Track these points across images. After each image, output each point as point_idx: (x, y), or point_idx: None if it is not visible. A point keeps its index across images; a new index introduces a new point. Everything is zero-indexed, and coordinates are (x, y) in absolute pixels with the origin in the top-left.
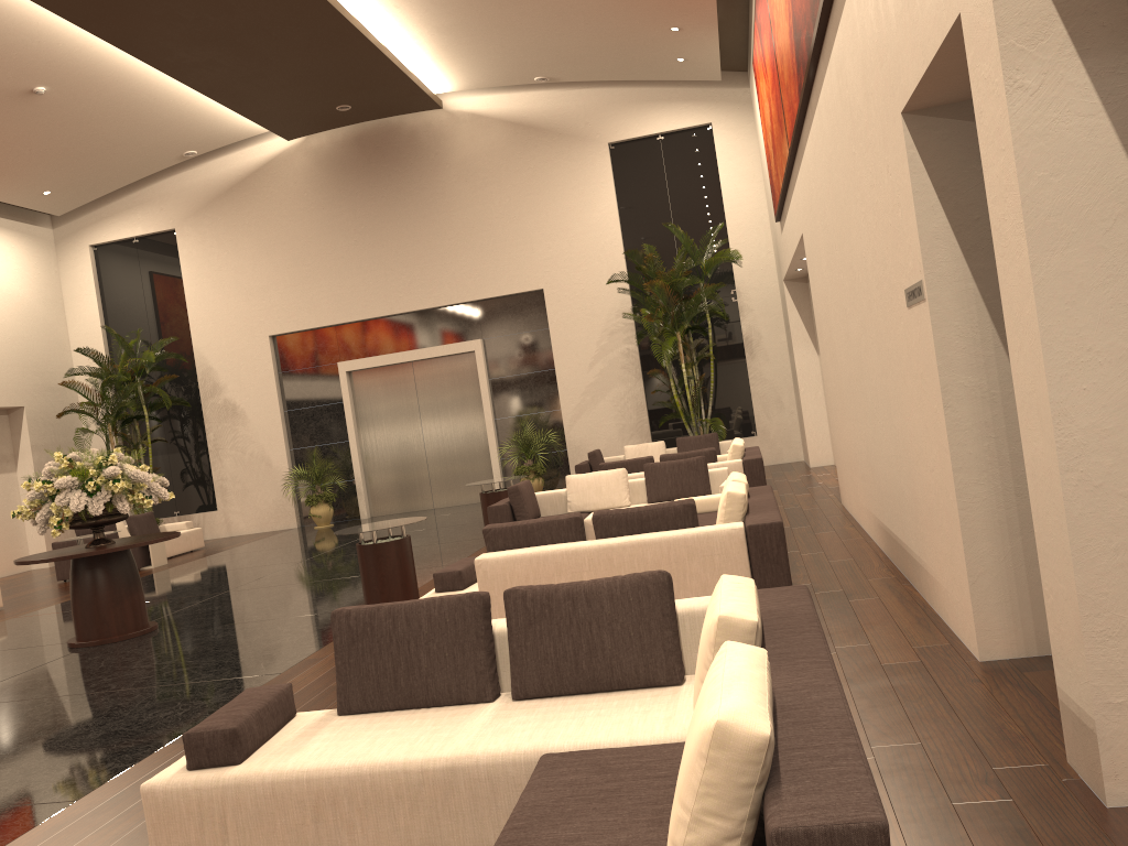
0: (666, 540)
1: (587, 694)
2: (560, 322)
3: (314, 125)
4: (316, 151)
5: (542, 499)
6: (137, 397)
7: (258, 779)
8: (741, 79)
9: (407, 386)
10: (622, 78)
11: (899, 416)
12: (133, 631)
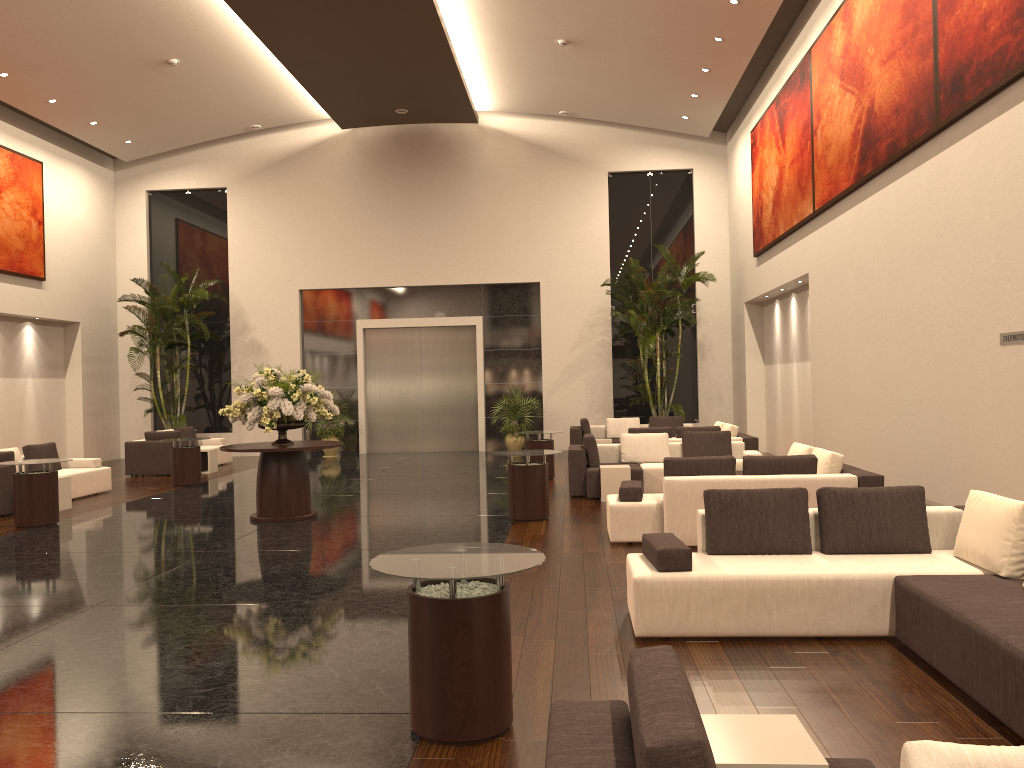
0: (804, 480)
1: (873, 554)
2: (550, 311)
3: (370, 120)
4: (361, 141)
5: (599, 449)
6: (181, 326)
7: (713, 578)
8: (721, 138)
9: (413, 347)
10: (630, 123)
11: (958, 415)
12: (306, 514)
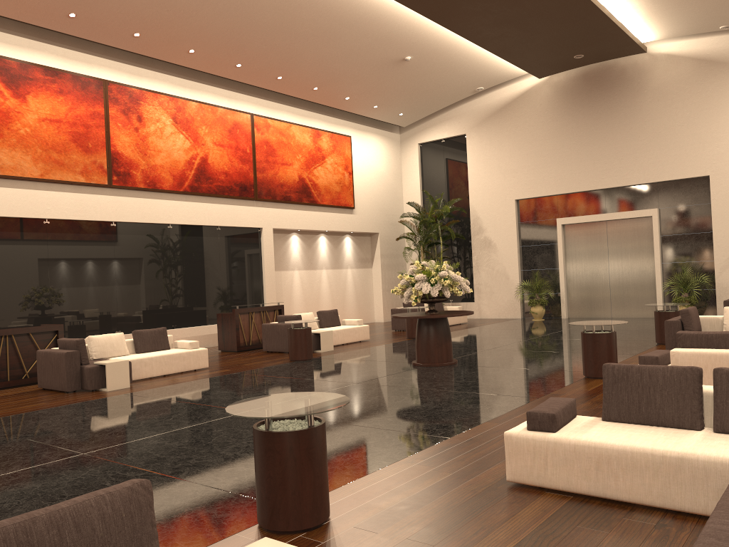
0: None
1: None
2: (719, 199)
3: (557, 68)
4: (556, 84)
5: (703, 320)
6: (436, 231)
7: (566, 441)
8: None
9: (600, 236)
10: None
11: None
12: (445, 362)
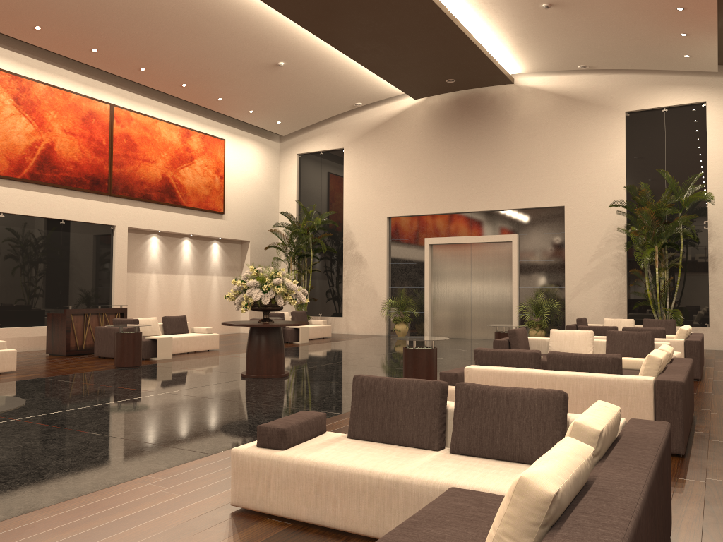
0: (595, 379)
1: (497, 460)
2: (572, 229)
3: (431, 90)
4: (431, 107)
5: (532, 342)
6: (308, 243)
7: (290, 460)
8: None
9: (465, 258)
10: (642, 68)
11: None
12: (275, 374)
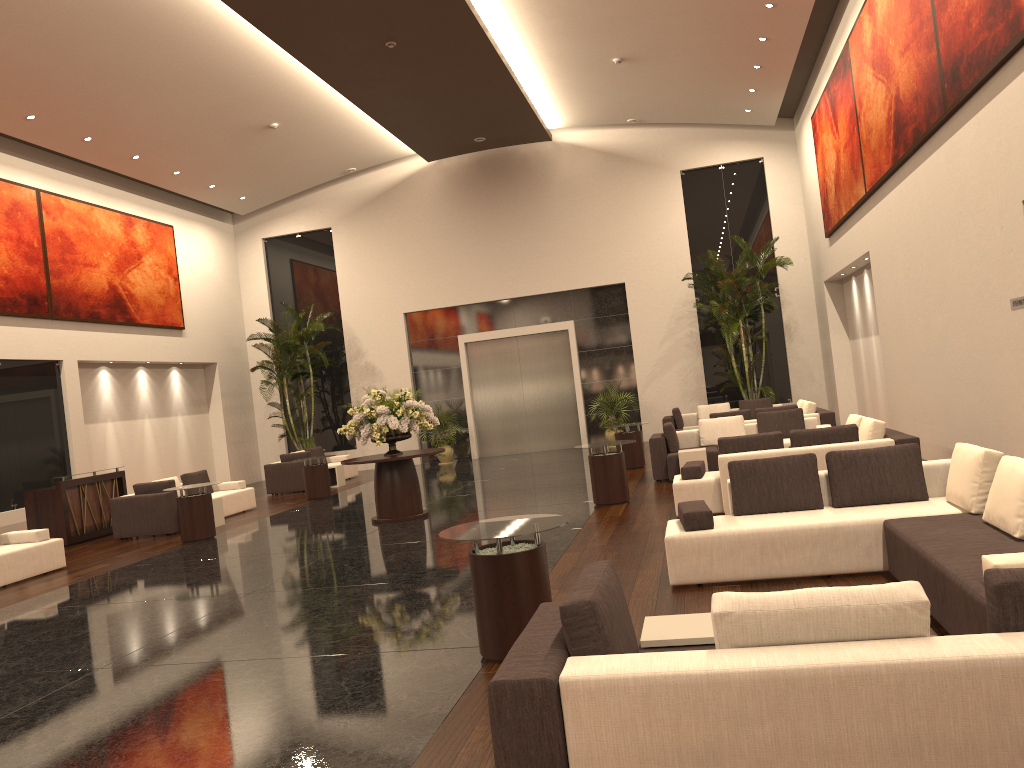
0: (844, 447)
1: (876, 505)
2: (637, 308)
3: (452, 151)
4: (447, 170)
5: (679, 436)
6: (303, 357)
7: (730, 533)
8: (788, 124)
9: (511, 355)
10: (696, 122)
11: (989, 376)
12: (418, 514)
